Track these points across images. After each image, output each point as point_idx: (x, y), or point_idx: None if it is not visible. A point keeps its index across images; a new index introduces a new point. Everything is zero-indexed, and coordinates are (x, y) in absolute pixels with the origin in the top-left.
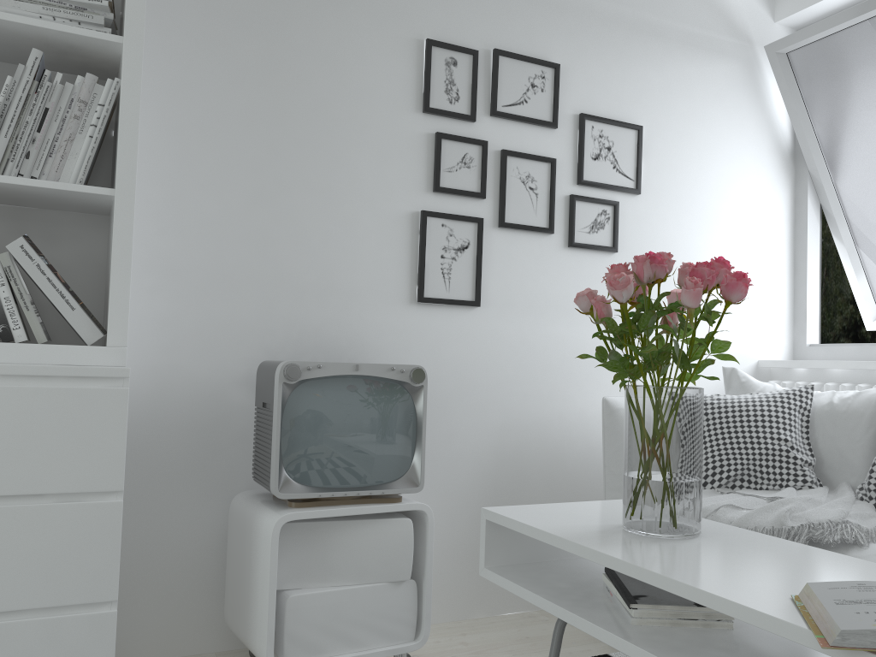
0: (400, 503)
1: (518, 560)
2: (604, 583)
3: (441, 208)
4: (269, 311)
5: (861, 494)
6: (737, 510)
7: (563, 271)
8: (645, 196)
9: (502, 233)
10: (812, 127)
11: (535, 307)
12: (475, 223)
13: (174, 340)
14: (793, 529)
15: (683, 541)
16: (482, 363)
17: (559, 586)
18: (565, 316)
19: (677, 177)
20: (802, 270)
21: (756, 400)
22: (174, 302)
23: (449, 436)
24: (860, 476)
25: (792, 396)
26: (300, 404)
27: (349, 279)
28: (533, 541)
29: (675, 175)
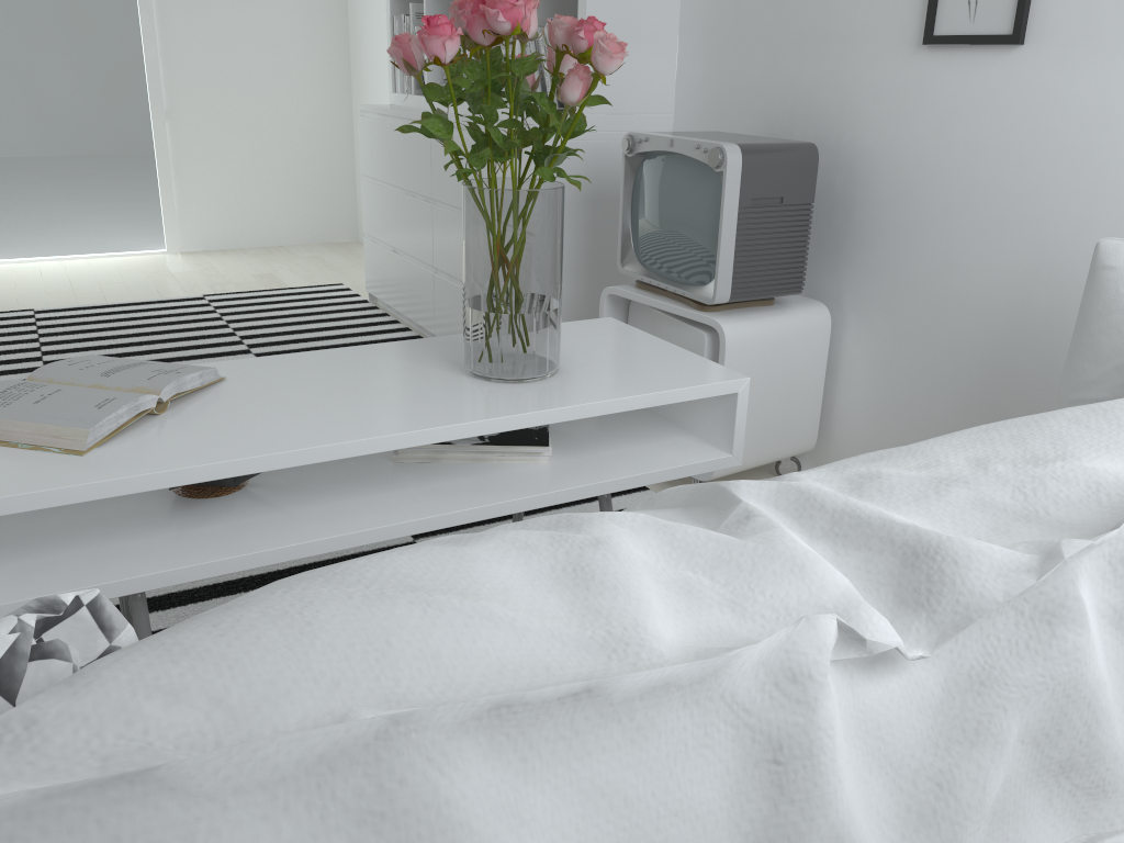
0: (697, 312)
1: None
2: None
3: None
4: (770, 71)
5: None
6: None
7: None
8: None
9: None
10: None
11: None
12: None
13: (703, 107)
14: None
15: (453, 372)
16: (1013, 151)
17: None
18: None
19: None
20: None
21: None
22: (705, 65)
23: (945, 267)
24: None
25: None
26: (642, 180)
27: (848, 18)
28: None
29: None
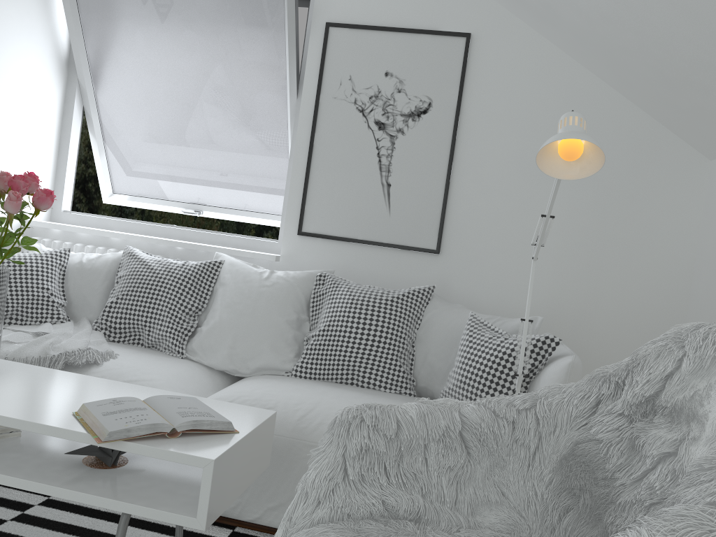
0: None
1: None
2: None
3: None
4: None
5: (97, 326)
6: (11, 344)
7: None
8: None
9: None
10: (85, 48)
11: None
12: None
13: None
14: (55, 356)
15: None
16: None
17: None
18: None
19: None
20: (65, 154)
21: (28, 258)
22: None
23: None
24: (96, 313)
25: (55, 256)
26: None
27: None
28: None
29: None
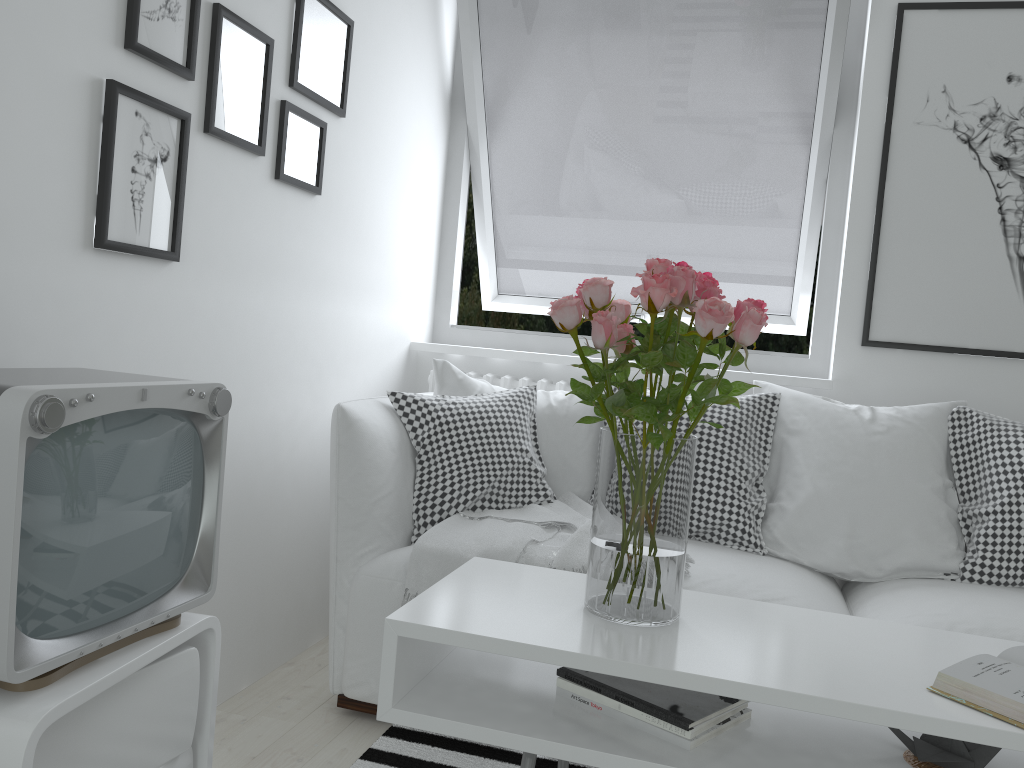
0: (187, 626)
1: (415, 681)
2: (562, 691)
3: (135, 82)
4: None
5: None
6: (537, 545)
7: (268, 215)
8: (346, 121)
9: (207, 143)
10: (482, 76)
11: (237, 267)
12: (179, 120)
13: None
14: None
15: (686, 626)
16: (173, 353)
17: (524, 711)
18: (265, 282)
19: (372, 103)
20: (451, 240)
21: (493, 405)
22: None
23: None
24: (585, 485)
25: (523, 399)
26: (46, 477)
27: None
28: (426, 648)
29: (371, 100)
